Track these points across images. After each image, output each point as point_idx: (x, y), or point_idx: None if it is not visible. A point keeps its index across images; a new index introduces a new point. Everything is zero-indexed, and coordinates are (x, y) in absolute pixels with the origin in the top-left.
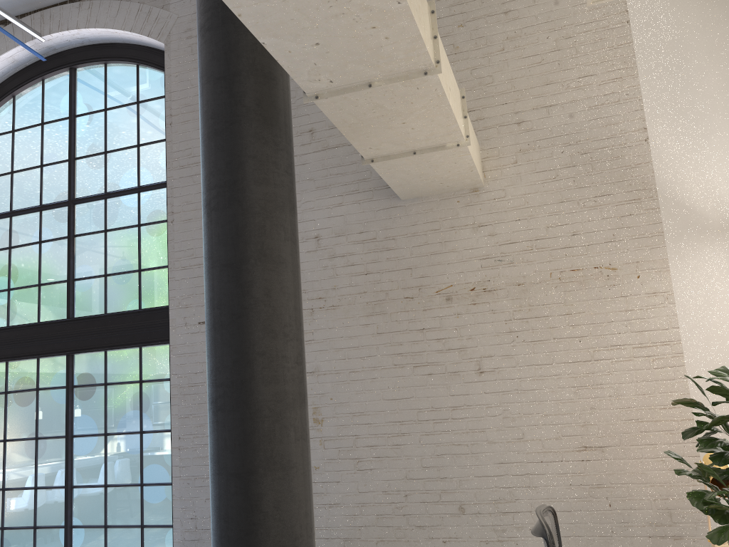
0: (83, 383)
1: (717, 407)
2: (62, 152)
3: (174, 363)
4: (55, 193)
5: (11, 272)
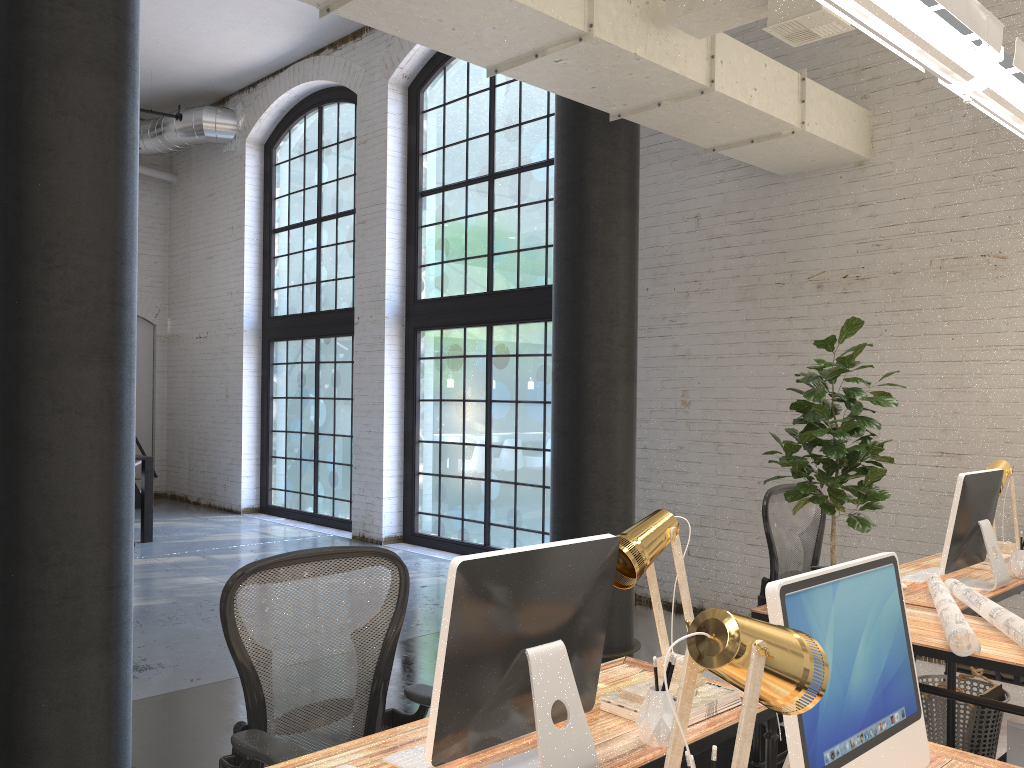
0: (499, 353)
1: None
2: (483, 125)
3: None
4: (478, 168)
5: (443, 246)
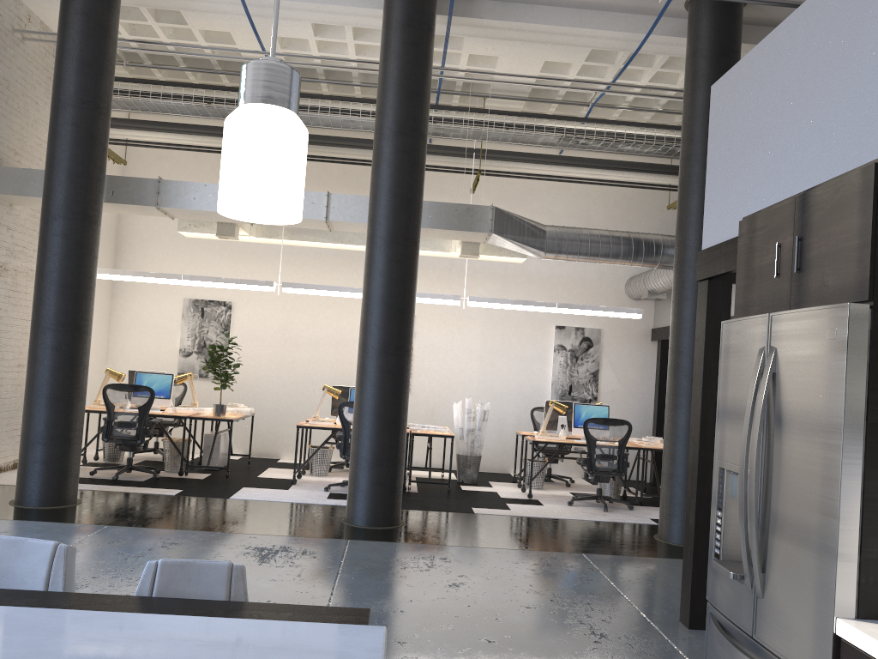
0: None
1: None
2: None
3: None
4: None
5: None
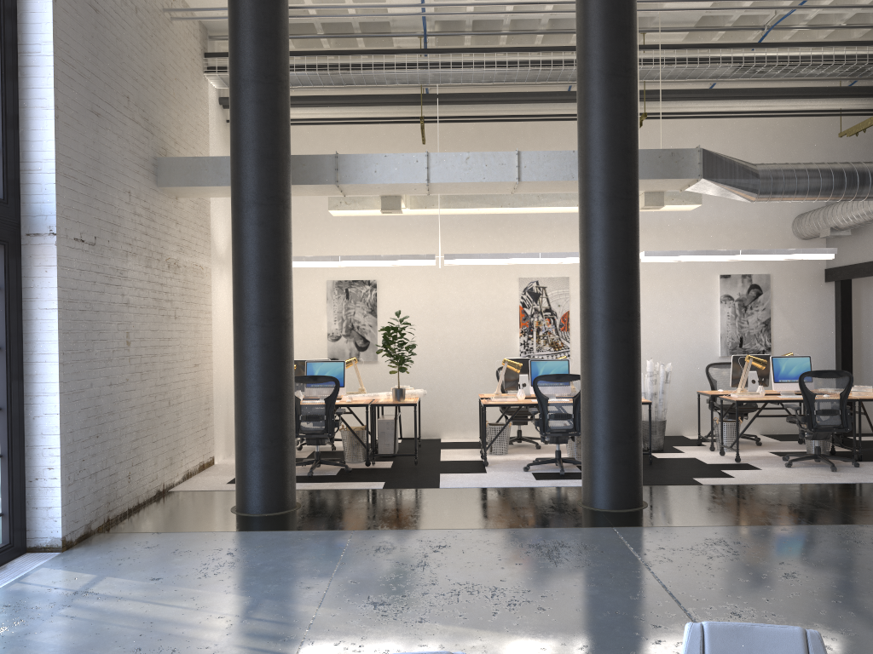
0: None
1: (216, 346)
2: None
3: (60, 275)
4: None
5: None
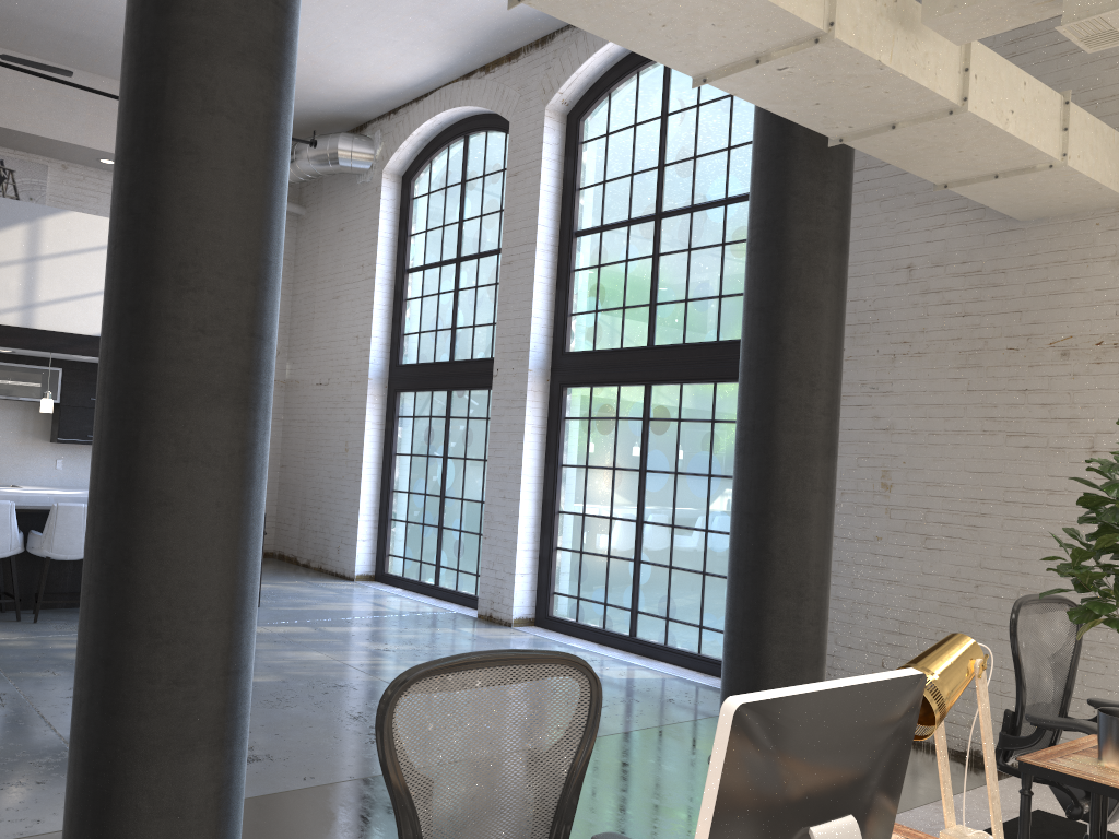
0: (658, 417)
1: None
2: (652, 158)
3: None
4: (643, 205)
5: (598, 292)
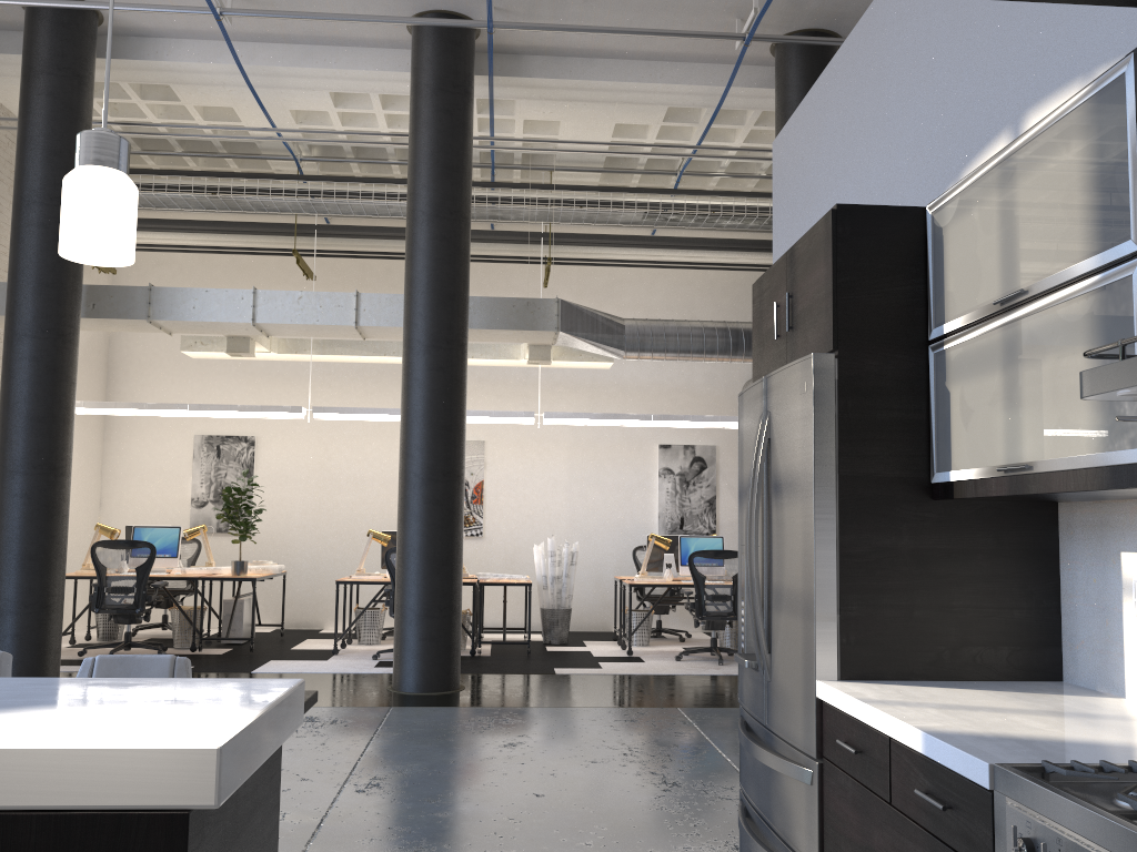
0: None
1: None
2: None
3: None
4: None
5: None
